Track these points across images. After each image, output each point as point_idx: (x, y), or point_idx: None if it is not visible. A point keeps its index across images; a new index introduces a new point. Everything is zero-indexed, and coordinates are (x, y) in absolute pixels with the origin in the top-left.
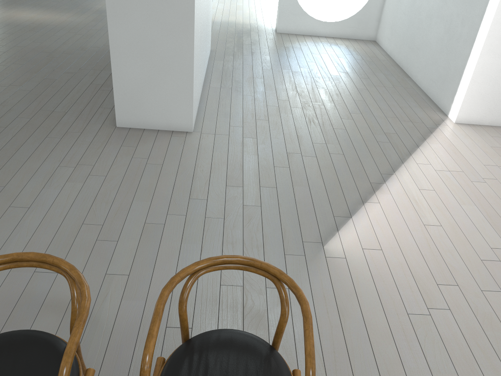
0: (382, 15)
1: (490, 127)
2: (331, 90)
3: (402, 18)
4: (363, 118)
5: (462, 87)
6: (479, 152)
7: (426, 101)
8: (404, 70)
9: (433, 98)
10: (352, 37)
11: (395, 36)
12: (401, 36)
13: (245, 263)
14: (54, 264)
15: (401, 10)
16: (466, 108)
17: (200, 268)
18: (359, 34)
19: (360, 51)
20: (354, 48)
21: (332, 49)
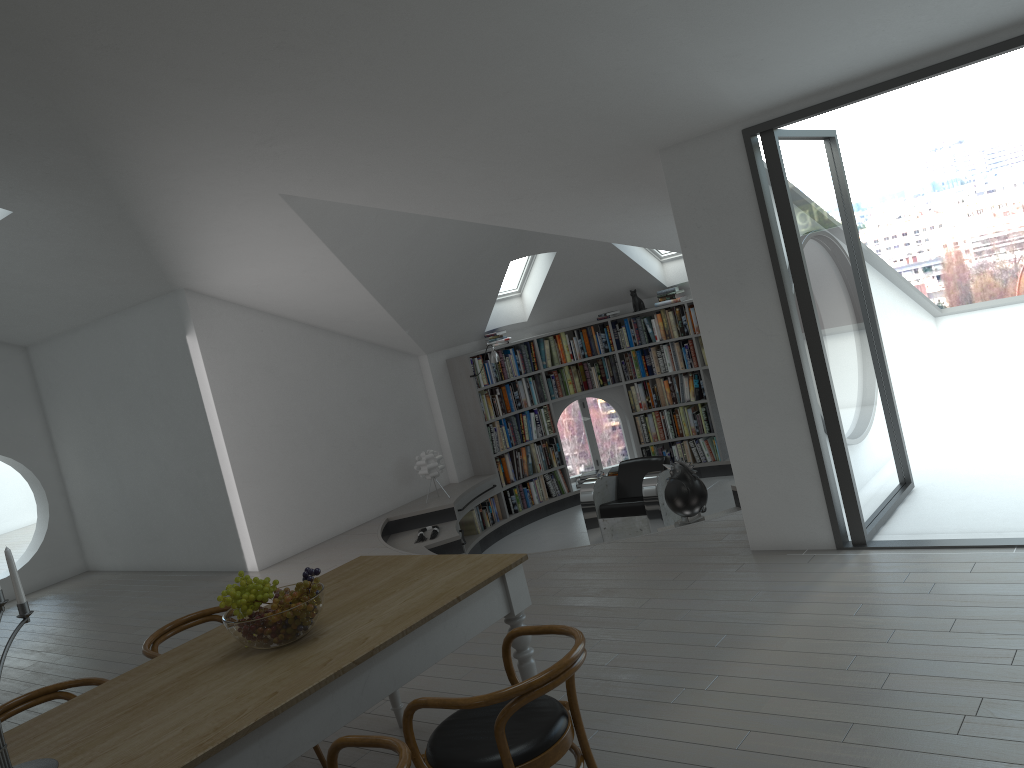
0: (81, 532)
1: (296, 554)
2: (88, 626)
3: (116, 517)
4: (156, 619)
5: (242, 531)
6: (301, 572)
7: (214, 574)
8: (160, 569)
9: (218, 568)
10: (51, 582)
11: (120, 543)
12: (129, 536)
13: (185, 620)
14: (41, 692)
15: (108, 508)
16: (261, 548)
17: (156, 637)
18: (59, 572)
19: (80, 586)
20: (68, 588)
21: (35, 604)
